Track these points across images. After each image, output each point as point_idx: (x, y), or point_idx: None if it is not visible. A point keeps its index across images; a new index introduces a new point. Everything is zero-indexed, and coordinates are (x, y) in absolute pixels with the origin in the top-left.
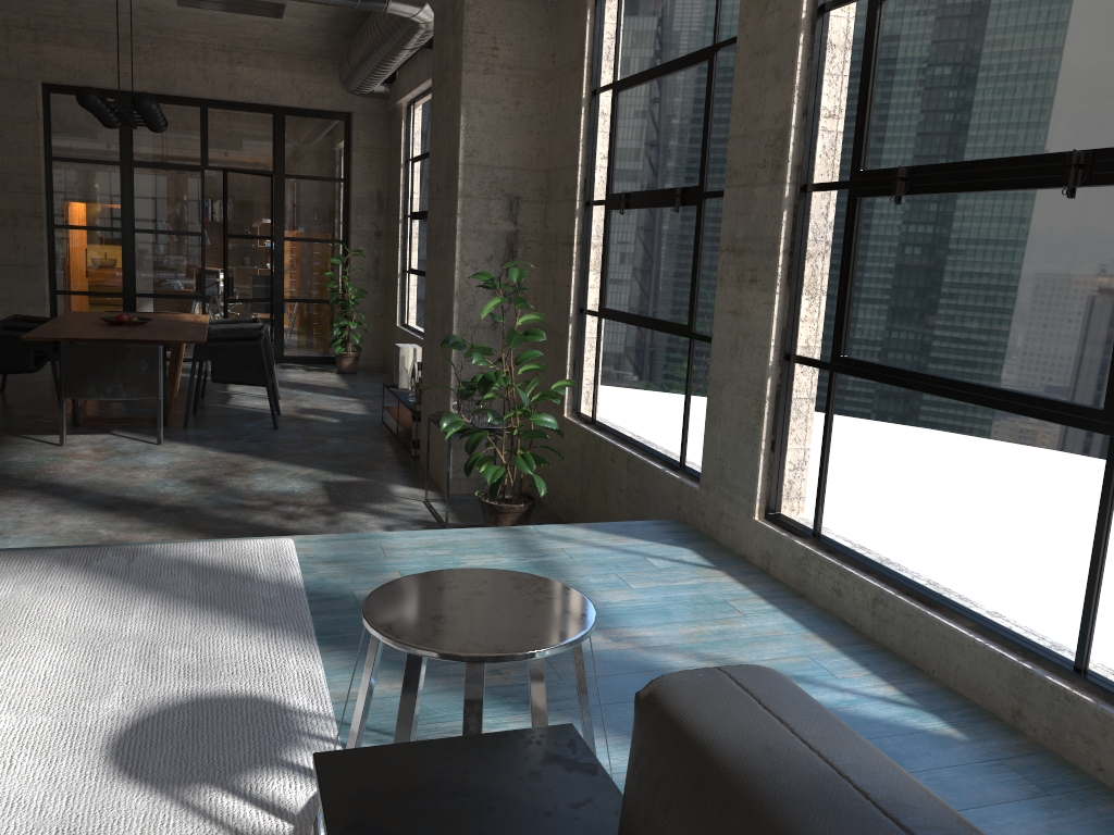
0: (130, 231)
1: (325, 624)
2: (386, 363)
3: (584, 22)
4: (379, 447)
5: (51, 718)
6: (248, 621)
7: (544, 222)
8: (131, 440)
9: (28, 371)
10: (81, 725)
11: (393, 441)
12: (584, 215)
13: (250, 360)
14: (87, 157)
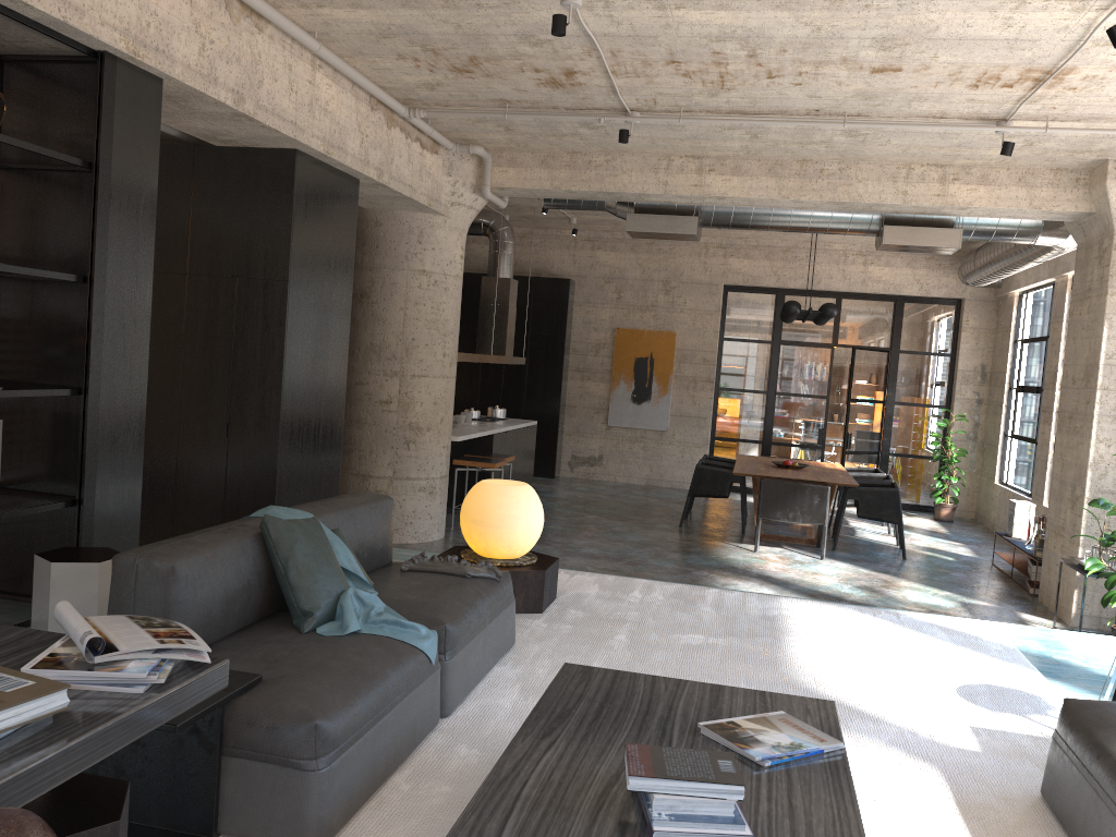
0: (772, 393)
1: (1041, 667)
2: (979, 515)
3: None
4: (996, 583)
5: (913, 675)
6: (991, 657)
7: None
8: (799, 554)
9: (724, 496)
10: (931, 681)
11: (1007, 581)
12: None
13: (889, 502)
14: (748, 337)
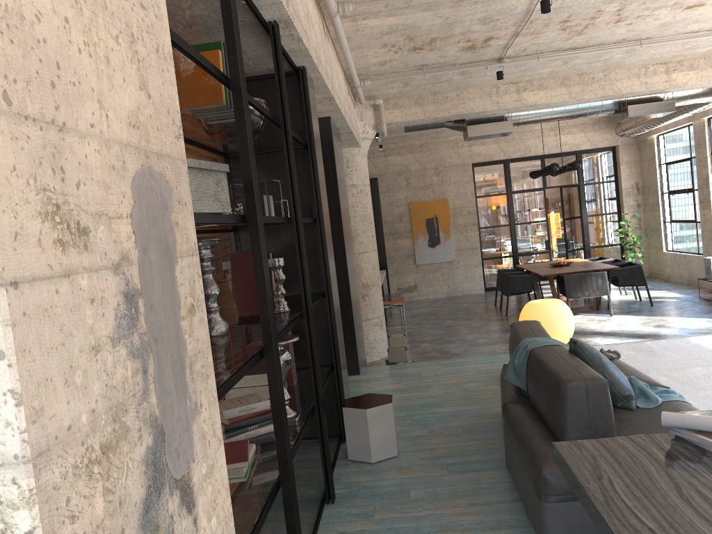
0: (513, 224)
1: None
2: (653, 273)
3: None
4: None
5: None
6: None
7: None
8: (595, 316)
9: (530, 291)
10: None
11: None
12: None
13: (636, 274)
14: (491, 193)
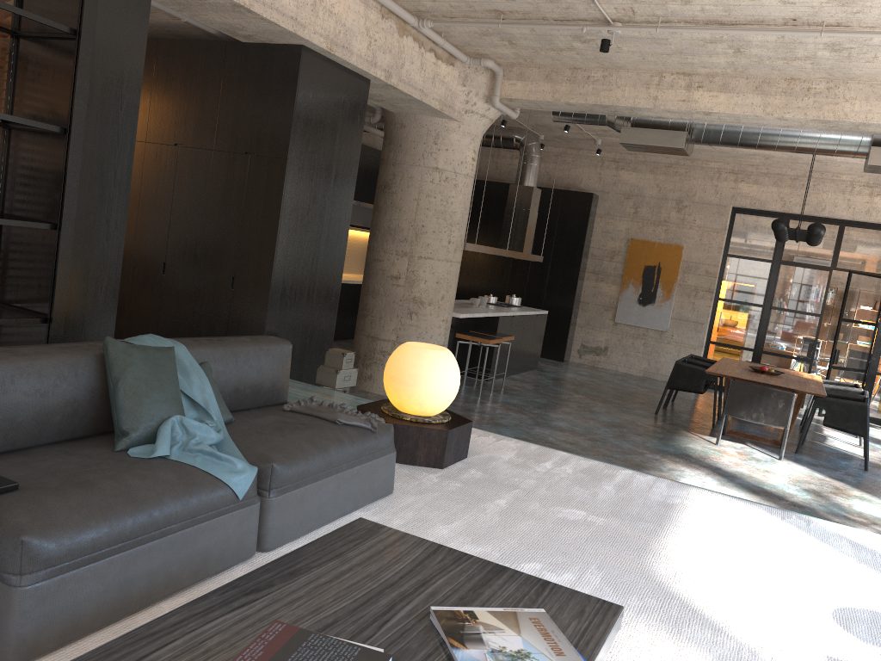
0: (768, 307)
1: None
2: None
3: None
4: None
5: (791, 587)
6: None
7: None
8: (759, 452)
9: (699, 392)
10: (808, 596)
11: None
12: None
13: (856, 415)
14: (750, 255)
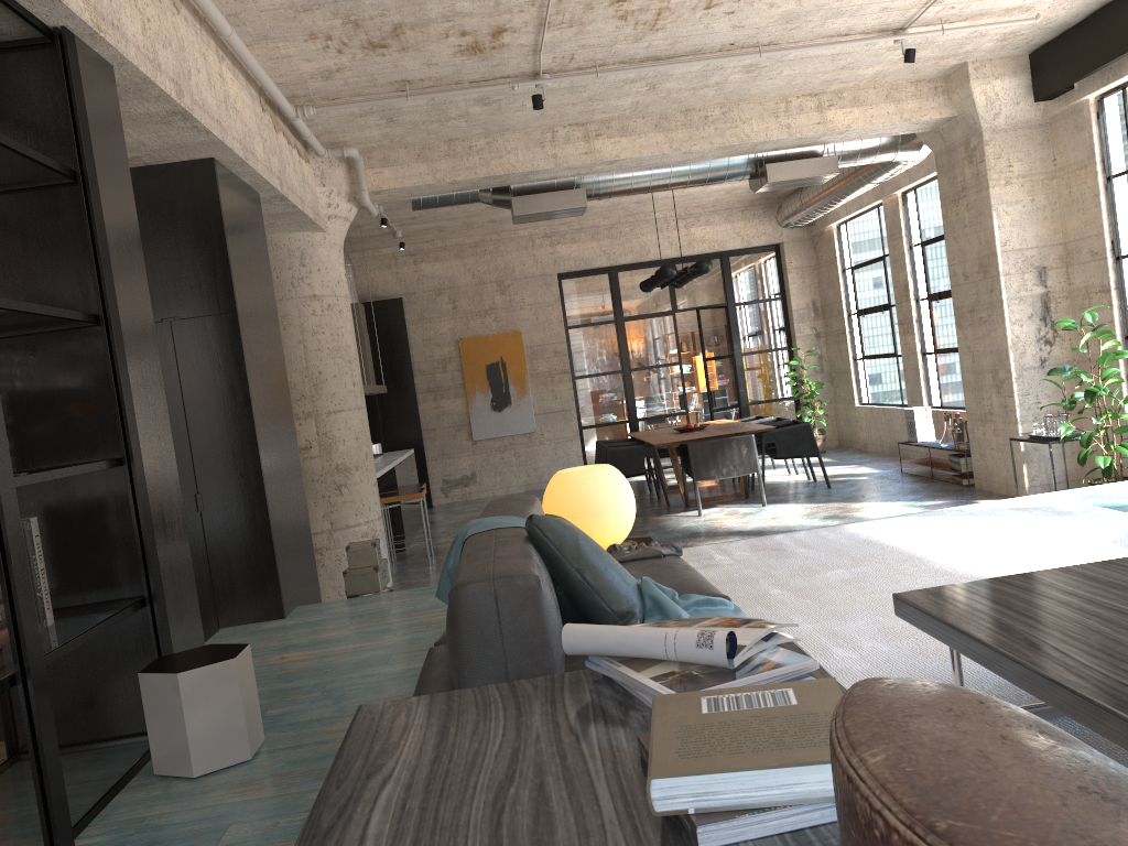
0: (627, 371)
1: None
2: (844, 441)
3: (1090, 132)
4: (927, 485)
5: (1062, 545)
6: (1089, 517)
7: (1067, 281)
8: (739, 507)
9: (642, 473)
10: (1083, 545)
11: (932, 481)
12: (1116, 267)
13: (803, 437)
14: (591, 321)
